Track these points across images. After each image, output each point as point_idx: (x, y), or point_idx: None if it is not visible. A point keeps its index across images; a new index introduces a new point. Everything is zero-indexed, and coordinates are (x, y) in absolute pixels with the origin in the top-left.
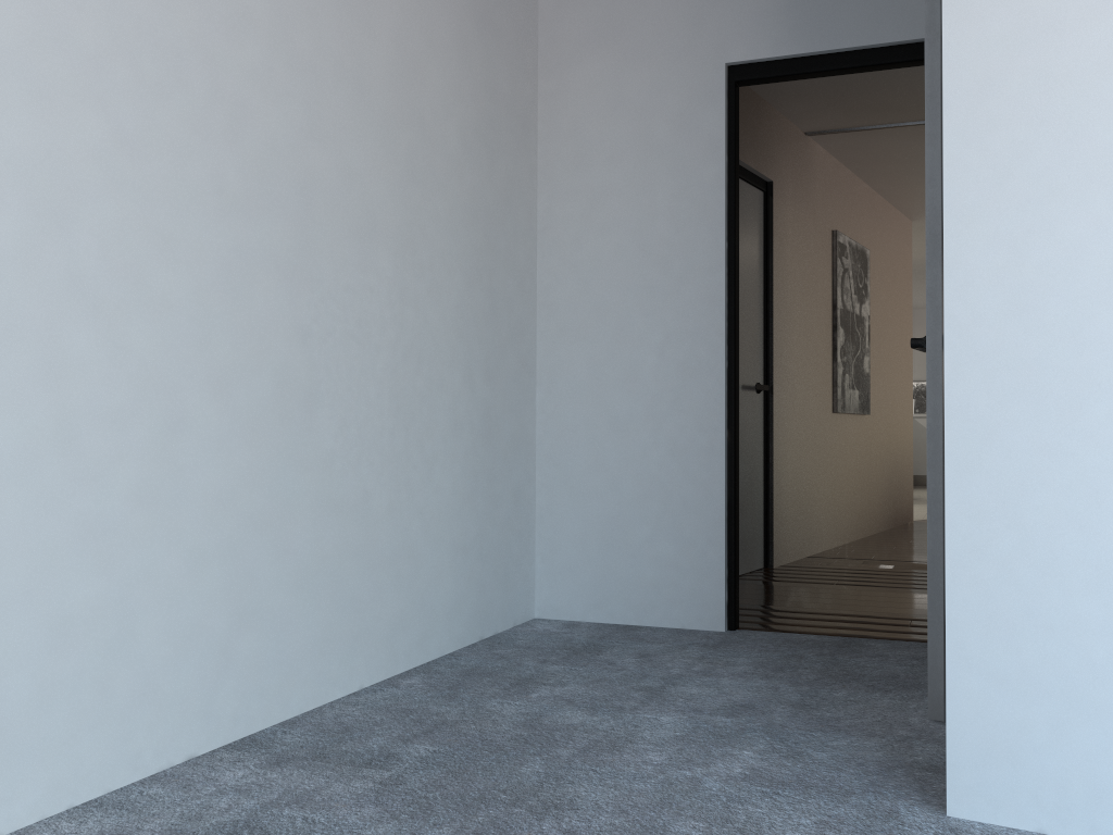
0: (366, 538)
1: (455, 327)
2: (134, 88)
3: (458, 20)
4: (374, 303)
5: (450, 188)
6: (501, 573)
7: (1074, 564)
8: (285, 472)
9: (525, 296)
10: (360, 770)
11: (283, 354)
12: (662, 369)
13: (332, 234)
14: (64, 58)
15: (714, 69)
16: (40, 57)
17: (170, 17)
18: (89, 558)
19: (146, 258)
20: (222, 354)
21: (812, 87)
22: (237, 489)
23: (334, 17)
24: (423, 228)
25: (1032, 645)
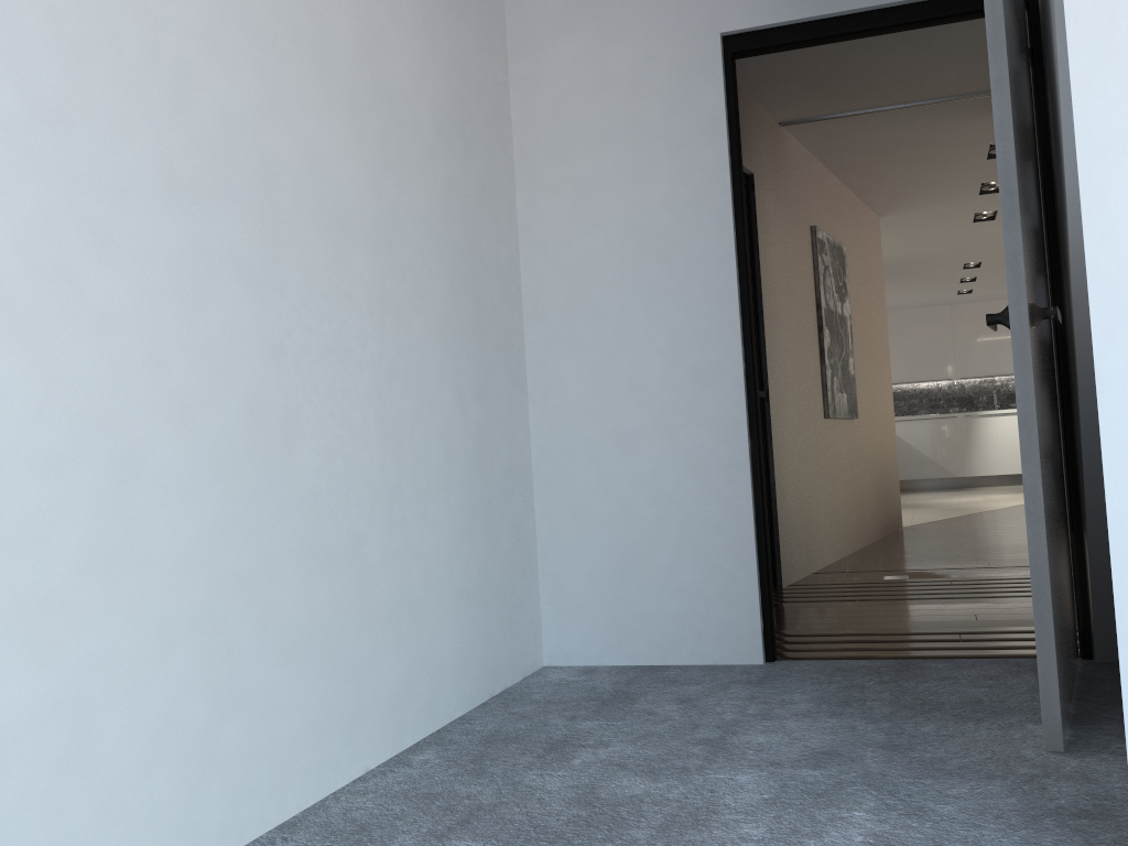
0: (361, 591)
1: (442, 340)
2: (51, 42)
3: None
4: (353, 313)
5: (426, 180)
6: (507, 618)
7: None
8: (264, 518)
9: (511, 303)
10: None
11: (253, 376)
12: (672, 375)
13: (300, 230)
14: None
15: (708, 40)
16: None
17: None
18: (27, 646)
19: (79, 257)
20: (180, 377)
21: (791, 70)
22: (209, 544)
23: None
24: (400, 226)
25: None
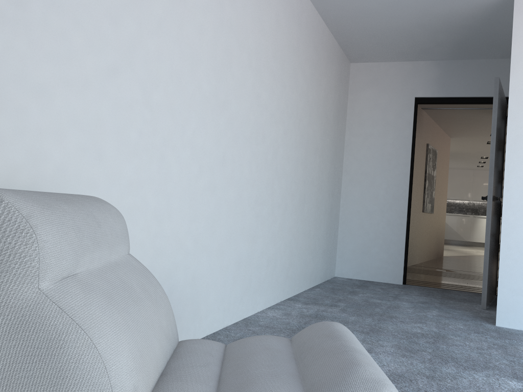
0: (309, 244)
1: (327, 179)
2: (287, 117)
3: (335, 80)
4: (315, 172)
5: (330, 134)
6: (330, 260)
7: None
8: (298, 222)
9: (340, 168)
10: (331, 307)
11: (301, 188)
12: (386, 196)
13: (310, 152)
14: (279, 111)
15: (411, 98)
16: (276, 112)
17: (292, 96)
18: (273, 242)
19: (285, 162)
20: (292, 188)
21: None
22: (292, 227)
23: (315, 87)
24: (324, 148)
25: (521, 282)
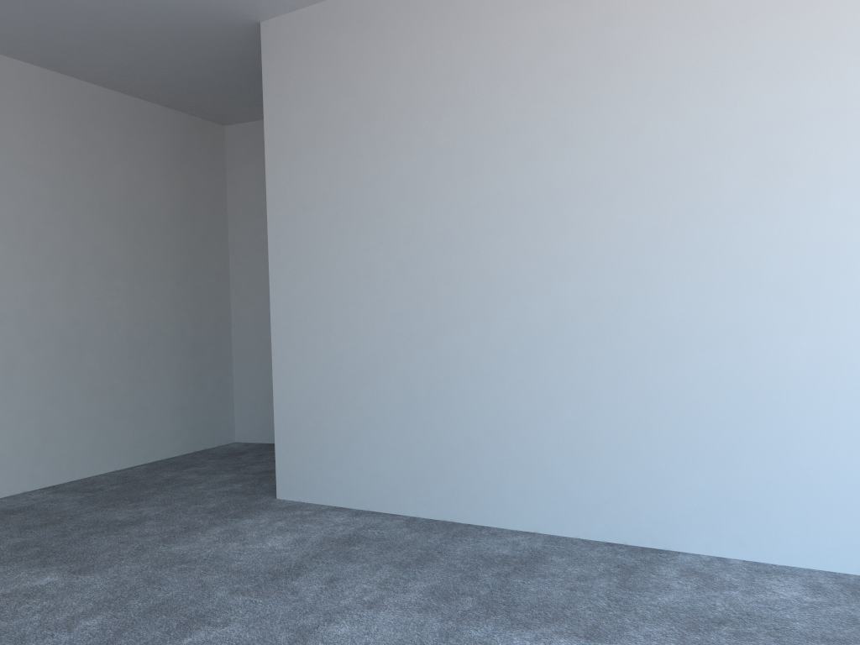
0: (116, 405)
1: (170, 306)
2: None
3: (165, 161)
4: (116, 302)
5: (163, 241)
6: (208, 420)
7: (305, 406)
8: (67, 379)
9: (221, 284)
10: (84, 493)
11: (64, 331)
12: None
13: (89, 276)
14: None
15: None
16: None
17: None
18: None
19: None
20: (32, 335)
21: None
22: (42, 387)
23: (85, 183)
24: (146, 264)
25: (295, 435)
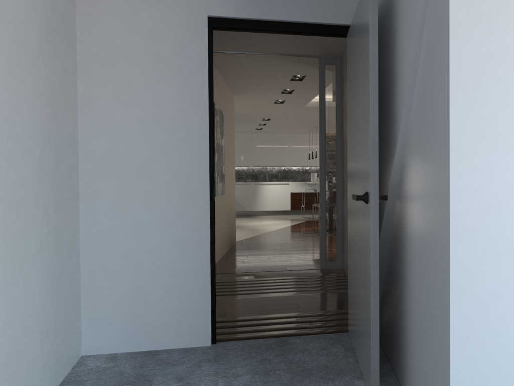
0: None
1: (38, 177)
2: None
3: None
4: None
5: (33, 77)
6: (66, 336)
7: None
8: None
9: (73, 147)
10: None
11: None
12: (169, 195)
13: None
14: None
15: (201, 17)
16: None
17: None
18: None
19: None
20: None
21: None
22: None
23: None
24: (18, 108)
25: None
